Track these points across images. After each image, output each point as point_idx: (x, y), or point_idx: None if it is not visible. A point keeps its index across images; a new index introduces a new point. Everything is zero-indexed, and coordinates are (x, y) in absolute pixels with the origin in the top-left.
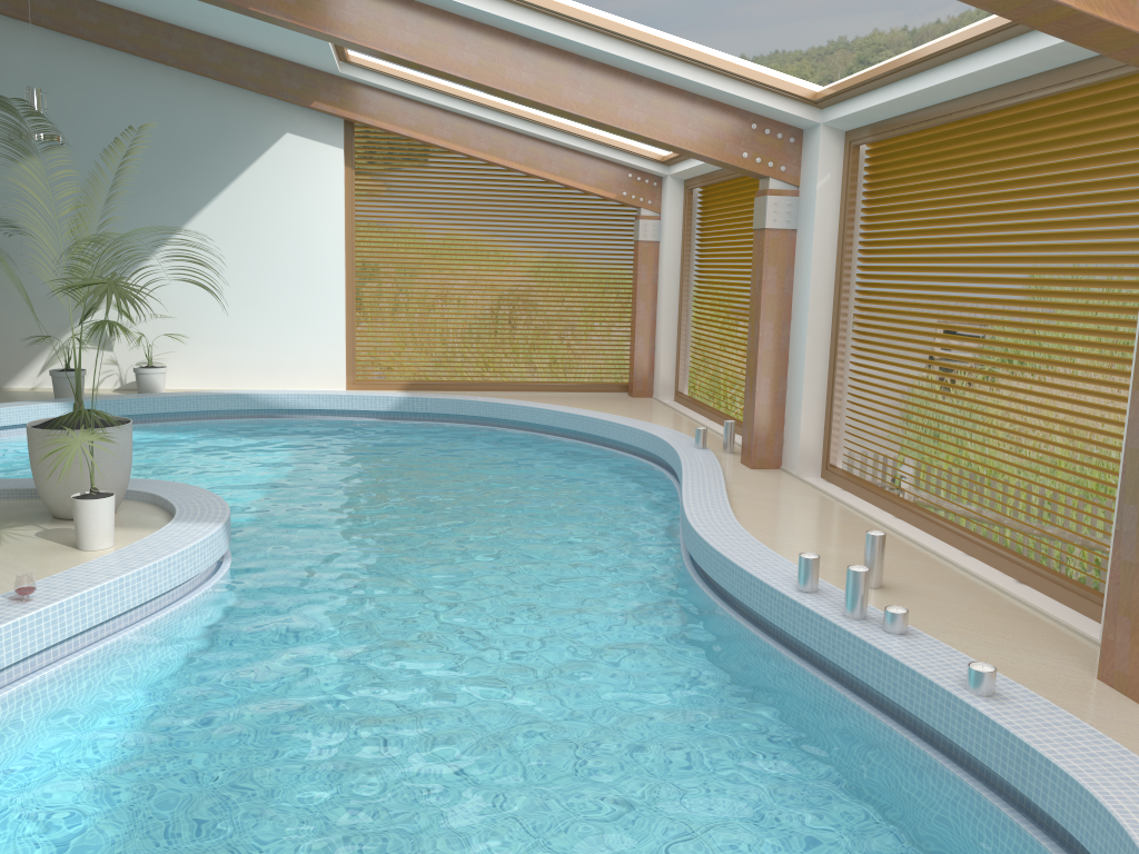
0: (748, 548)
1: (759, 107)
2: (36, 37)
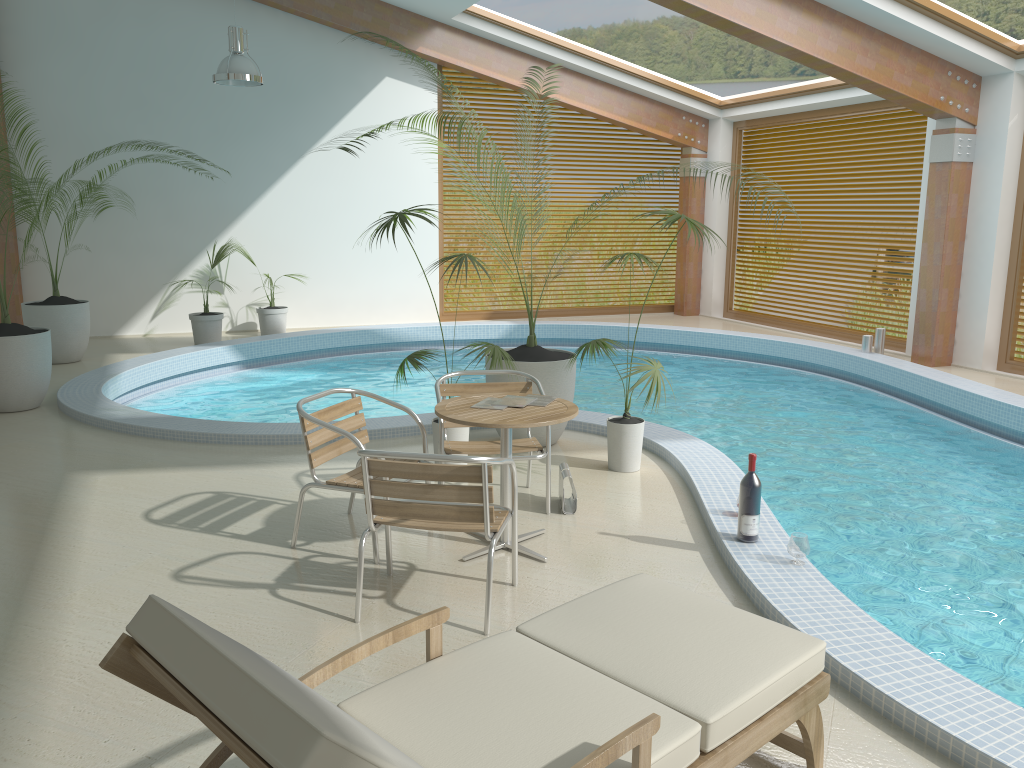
0: None
1: (966, 57)
2: None
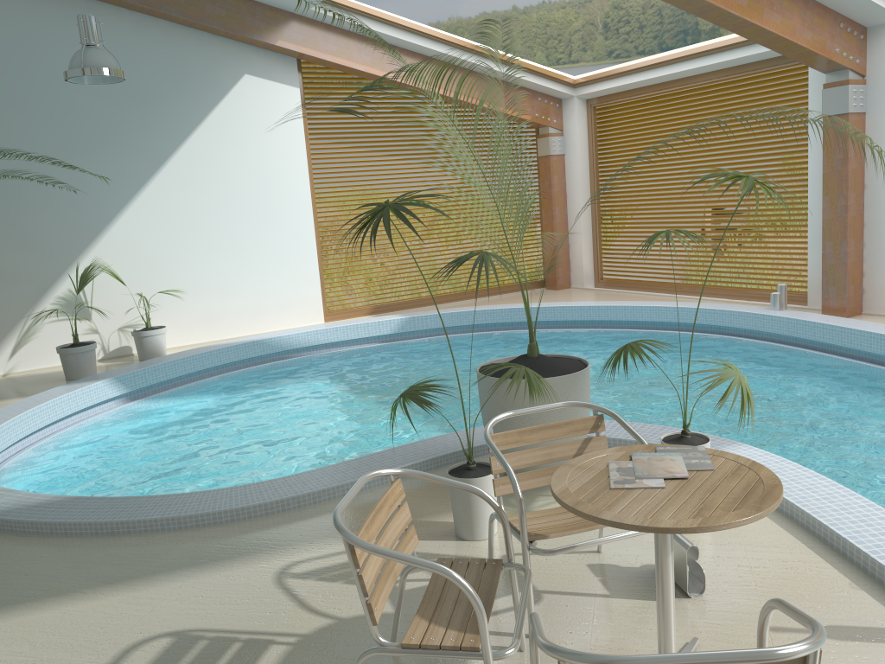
0: None
1: (861, 6)
2: None
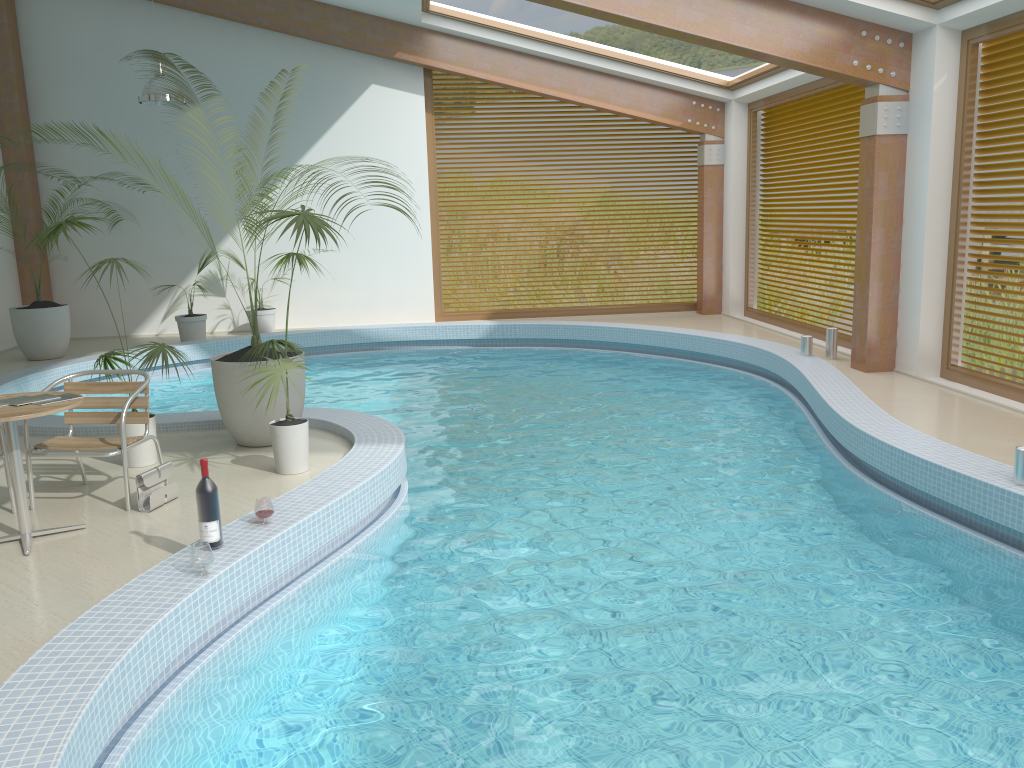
0: (930, 446)
1: (872, 13)
2: (143, 10)
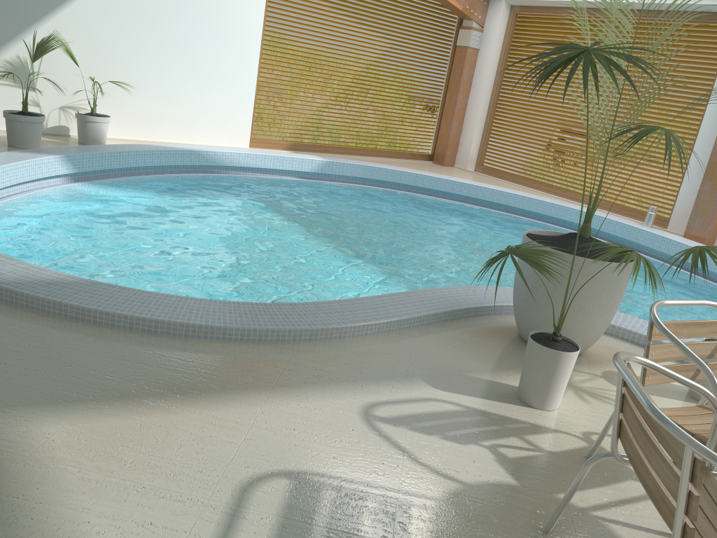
0: None
1: None
2: None
